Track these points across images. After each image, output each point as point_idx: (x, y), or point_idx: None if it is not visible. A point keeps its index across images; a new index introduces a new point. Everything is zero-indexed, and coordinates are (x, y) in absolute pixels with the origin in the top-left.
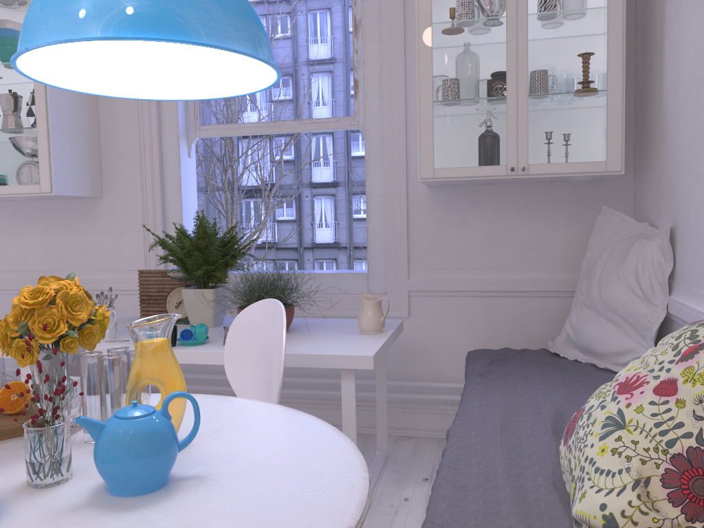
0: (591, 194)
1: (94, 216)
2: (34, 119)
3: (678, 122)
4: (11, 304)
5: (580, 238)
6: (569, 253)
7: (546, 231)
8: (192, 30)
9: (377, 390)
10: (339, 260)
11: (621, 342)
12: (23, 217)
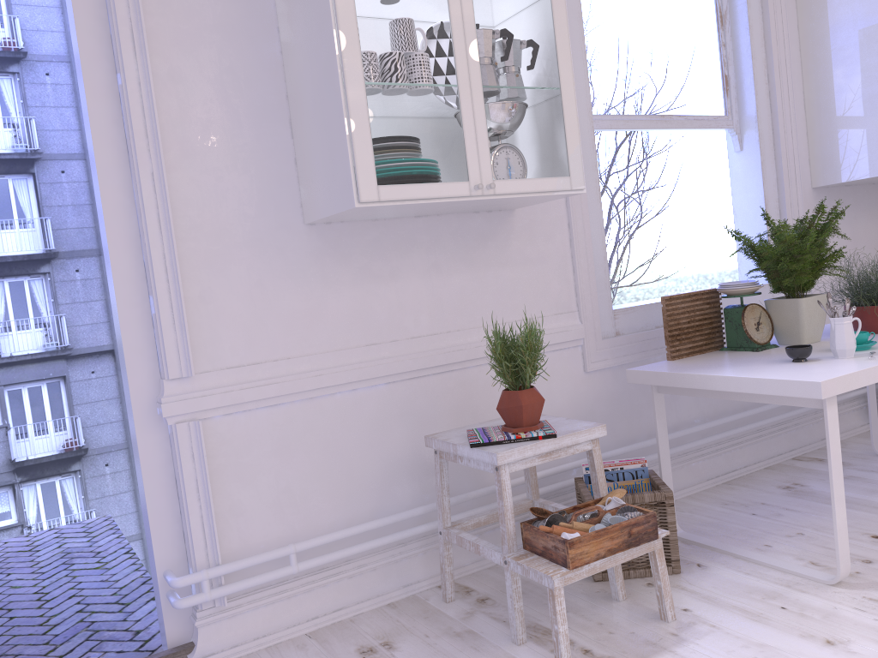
0: None
1: (506, 238)
2: (557, 76)
3: None
4: (380, 404)
5: None
6: None
7: None
8: None
9: (869, 389)
10: None
11: None
12: (393, 248)
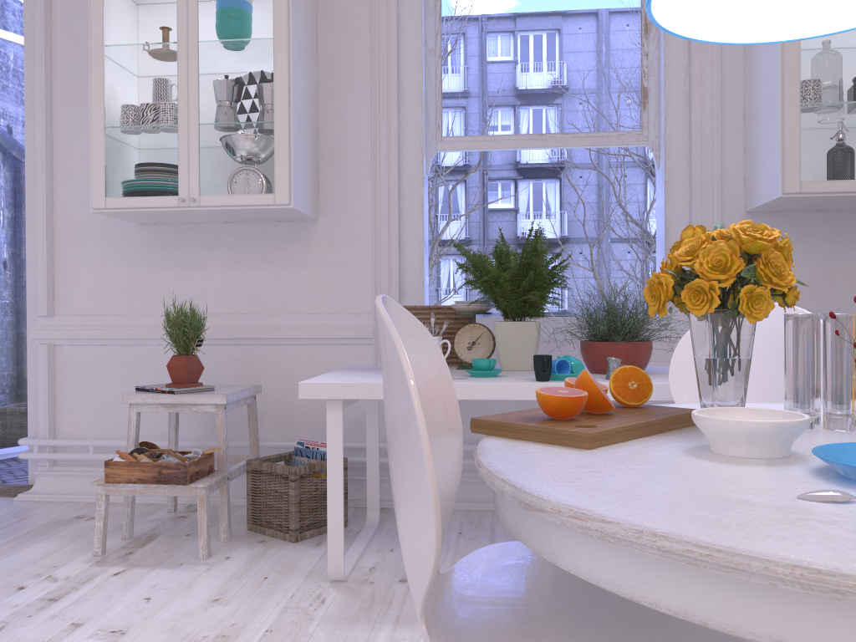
0: None
1: (305, 244)
2: (271, 111)
3: None
4: None
5: None
6: None
7: None
8: None
9: None
10: None
11: None
12: (202, 245)
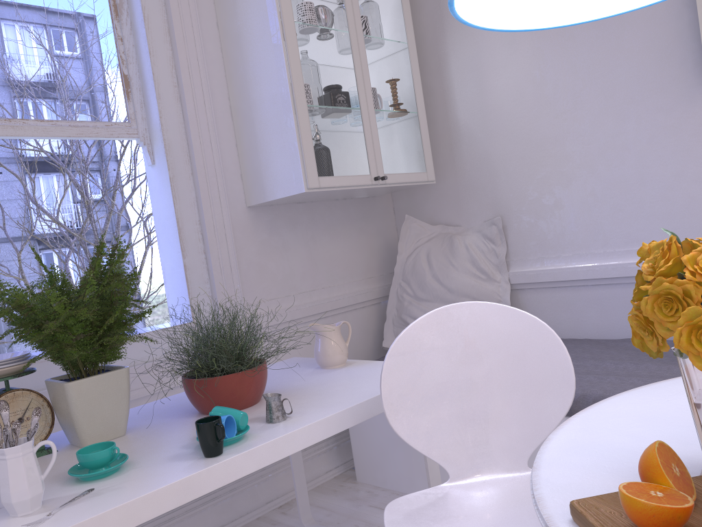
0: (370, 210)
1: None
2: None
3: (492, 138)
4: None
5: (369, 249)
6: (365, 264)
7: (347, 246)
8: None
9: None
10: None
11: None
12: None
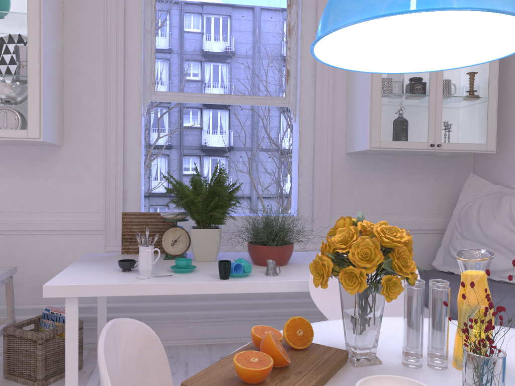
0: (449, 165)
1: (53, 162)
2: (25, 68)
3: None
4: None
5: (442, 193)
6: (435, 204)
7: (422, 188)
8: None
9: None
10: (171, 206)
11: (506, 262)
12: None
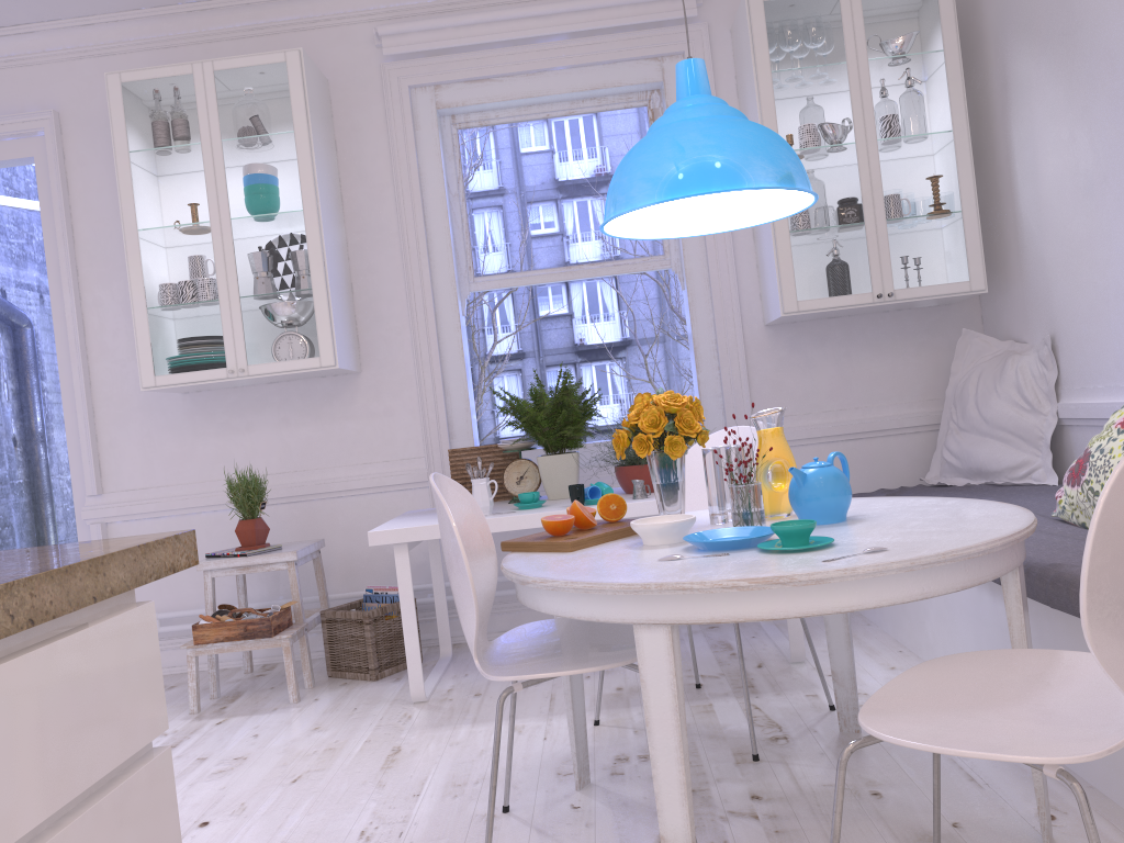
0: (939, 320)
1: (351, 396)
2: (309, 280)
3: (1045, 237)
4: (236, 523)
5: (933, 367)
6: (924, 384)
7: (898, 363)
8: (794, 179)
9: None
10: None
11: (1015, 456)
12: (248, 407)
